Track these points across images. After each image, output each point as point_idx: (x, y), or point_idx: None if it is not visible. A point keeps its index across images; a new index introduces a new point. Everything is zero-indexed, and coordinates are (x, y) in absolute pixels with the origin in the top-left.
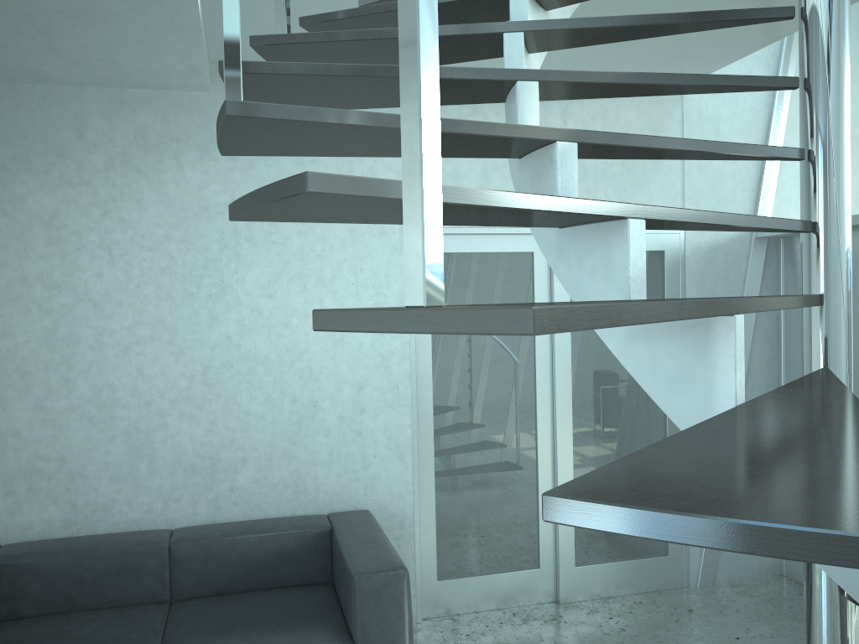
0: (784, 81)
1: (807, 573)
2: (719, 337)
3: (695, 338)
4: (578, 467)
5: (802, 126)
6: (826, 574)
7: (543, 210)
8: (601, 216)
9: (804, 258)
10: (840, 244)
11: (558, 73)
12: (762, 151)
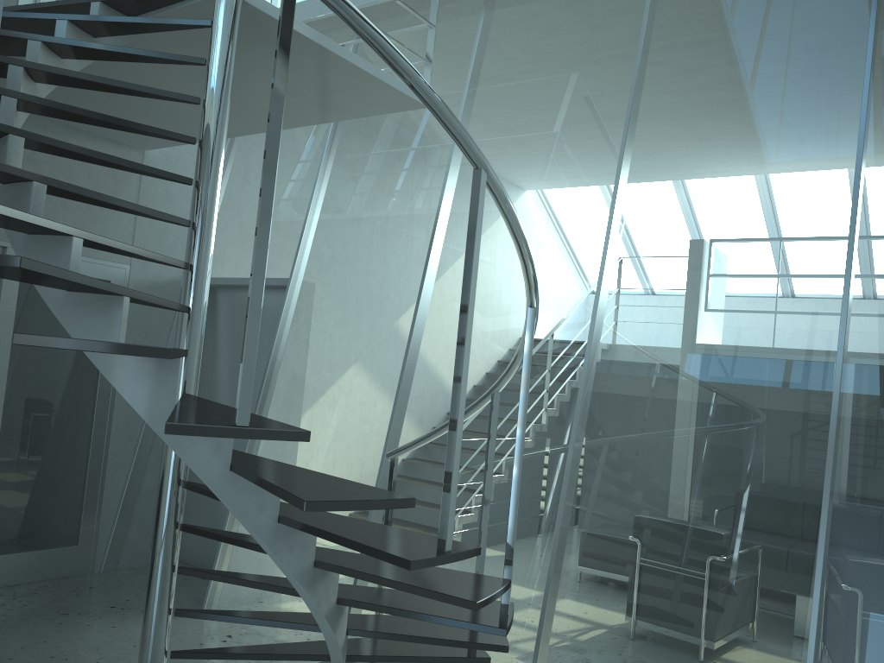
0: (185, 179)
1: (161, 474)
2: (115, 307)
3: (102, 306)
4: (1, 463)
5: (192, 207)
6: (172, 473)
7: (22, 220)
8: (57, 231)
9: (183, 284)
10: (203, 279)
11: (40, 136)
12: (165, 216)
